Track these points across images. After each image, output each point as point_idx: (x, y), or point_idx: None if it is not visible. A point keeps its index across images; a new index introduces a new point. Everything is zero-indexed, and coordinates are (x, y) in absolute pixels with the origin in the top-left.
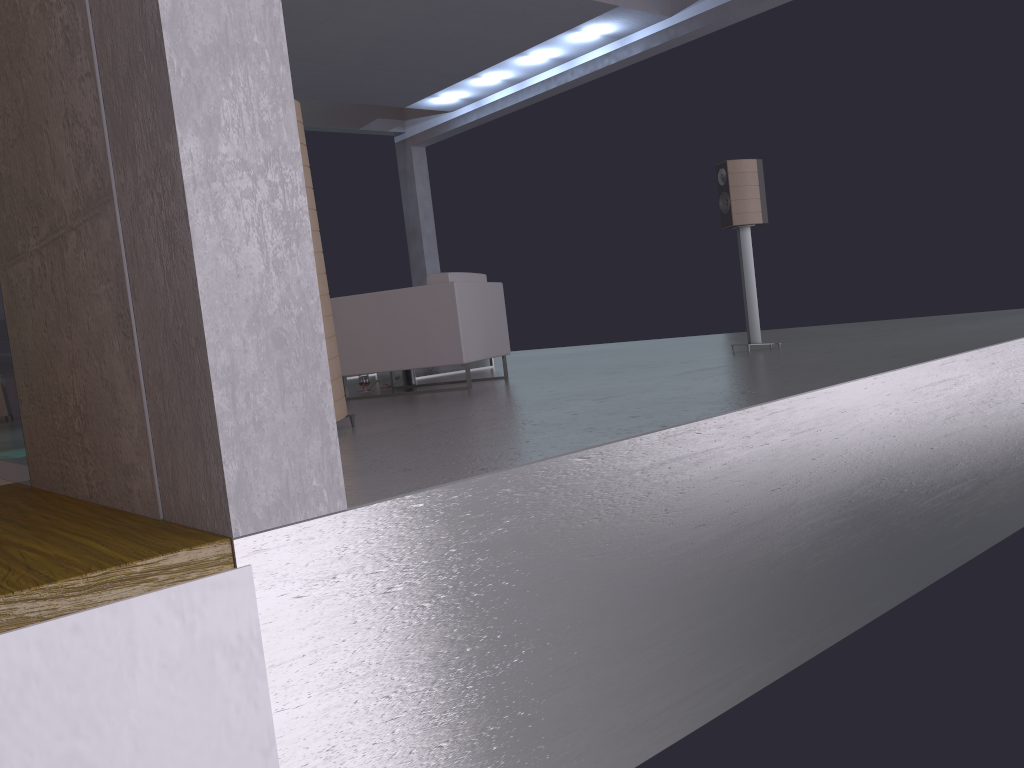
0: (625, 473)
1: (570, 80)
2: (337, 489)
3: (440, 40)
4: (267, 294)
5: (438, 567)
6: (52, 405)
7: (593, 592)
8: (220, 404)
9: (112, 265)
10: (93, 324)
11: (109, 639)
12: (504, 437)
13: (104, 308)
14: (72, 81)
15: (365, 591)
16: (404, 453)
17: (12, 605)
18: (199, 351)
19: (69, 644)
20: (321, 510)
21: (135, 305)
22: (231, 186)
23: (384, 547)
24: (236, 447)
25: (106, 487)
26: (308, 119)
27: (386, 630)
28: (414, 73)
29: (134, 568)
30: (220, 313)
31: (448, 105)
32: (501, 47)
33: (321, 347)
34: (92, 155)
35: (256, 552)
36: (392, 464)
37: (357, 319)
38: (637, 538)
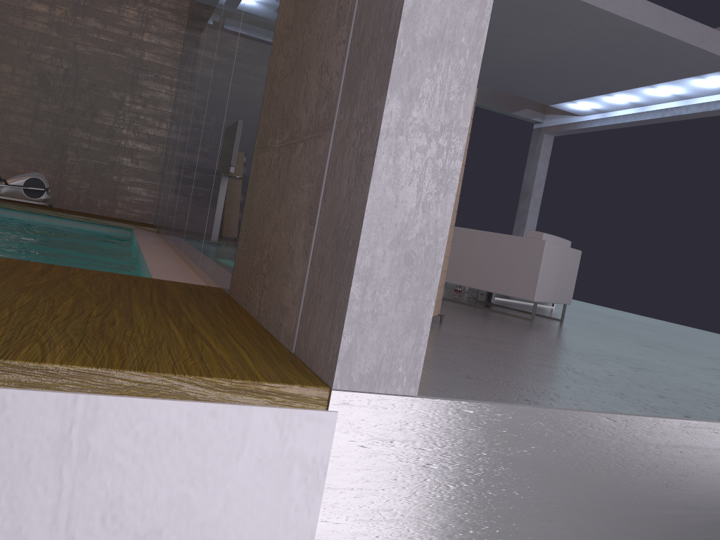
0: (641, 443)
1: (683, 113)
2: (414, 379)
3: (591, 64)
4: (411, 224)
5: (468, 462)
6: (255, 249)
7: (583, 526)
8: (354, 293)
9: (317, 172)
10: (294, 207)
11: (231, 428)
12: (549, 375)
13: (303, 199)
14: (332, 44)
15: (410, 460)
16: (470, 361)
17: (181, 383)
18: (352, 251)
19: (206, 422)
20: (398, 390)
21: (322, 204)
22: (411, 141)
23: (434, 433)
24: (354, 326)
25: (268, 315)
26: (478, 98)
27: (415, 494)
28: (563, 83)
29: (262, 386)
30: (374, 229)
31: (581, 111)
32: (636, 78)
33: (436, 273)
34: (329, 96)
35: (344, 404)
36: (459, 367)
37: (467, 246)
38: (634, 498)
